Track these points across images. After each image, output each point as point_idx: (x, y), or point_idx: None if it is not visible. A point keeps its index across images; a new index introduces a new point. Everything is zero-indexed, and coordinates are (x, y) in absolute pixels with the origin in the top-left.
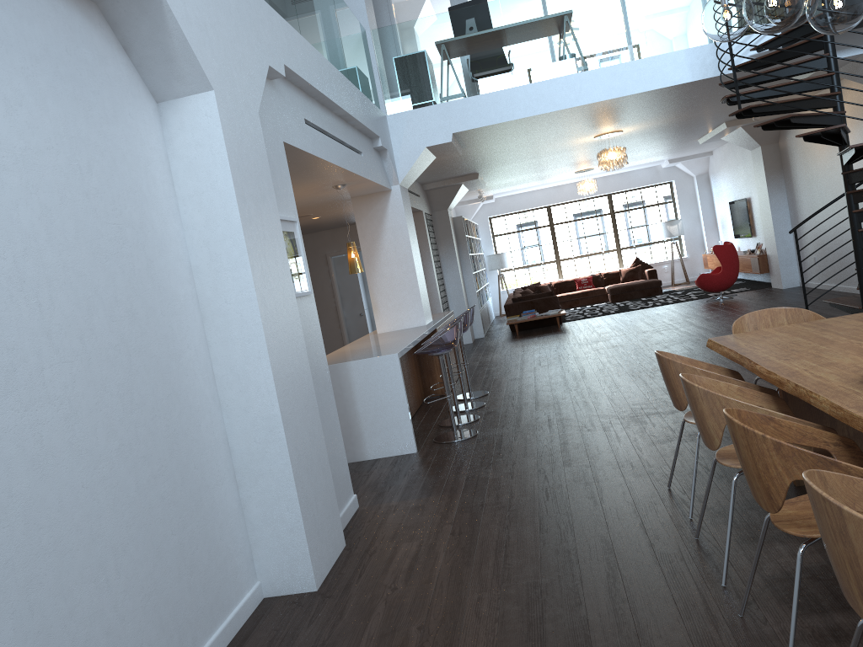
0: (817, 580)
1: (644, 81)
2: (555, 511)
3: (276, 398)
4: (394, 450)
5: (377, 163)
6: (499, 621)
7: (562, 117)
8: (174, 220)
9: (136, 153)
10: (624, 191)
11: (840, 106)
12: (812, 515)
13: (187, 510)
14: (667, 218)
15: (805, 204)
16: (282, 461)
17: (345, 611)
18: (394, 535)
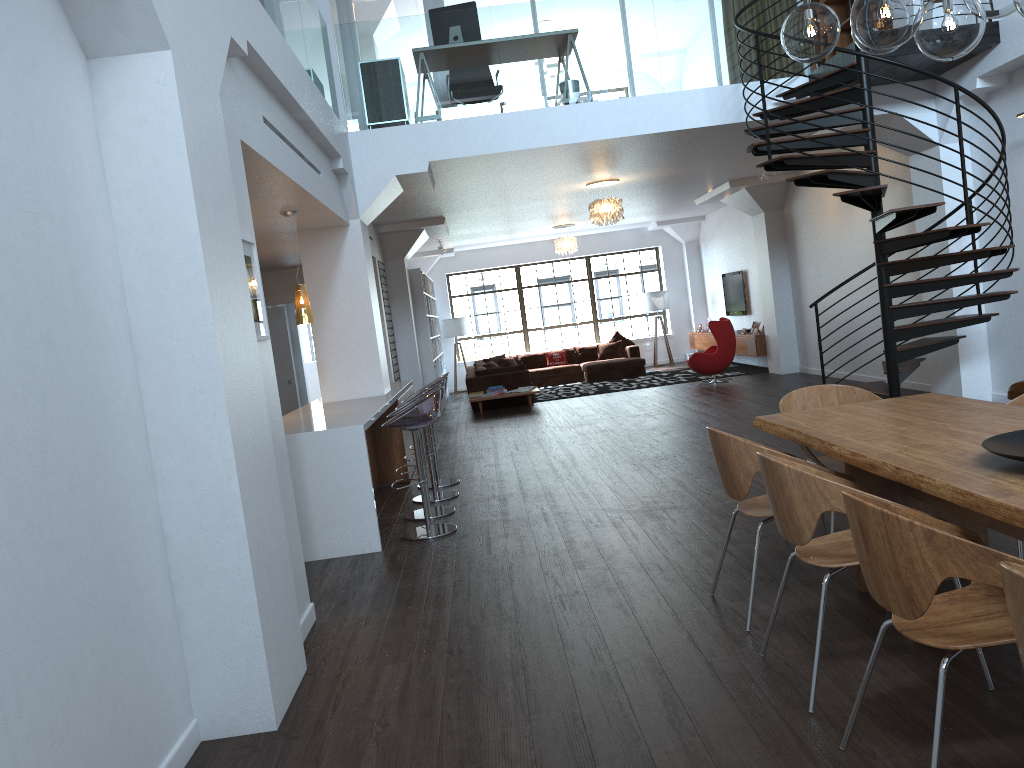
0: (919, 703)
1: (657, 120)
2: (578, 623)
3: (235, 470)
4: (353, 548)
5: (336, 189)
6: (537, 764)
7: (559, 155)
8: (105, 220)
9: (59, 121)
10: (605, 254)
11: (875, 167)
12: (944, 622)
13: (111, 621)
14: (652, 289)
15: (810, 280)
16: (239, 555)
17: (323, 756)
18: (372, 655)
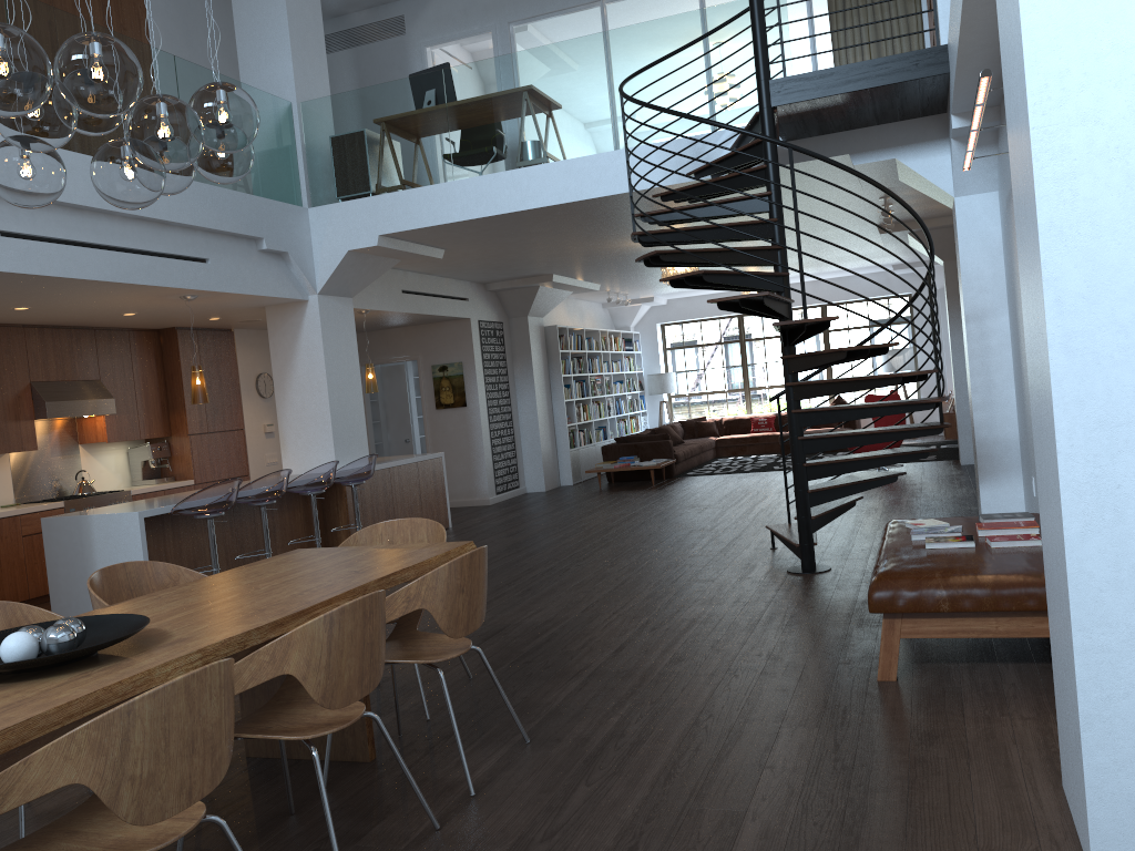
0: None
1: (604, 182)
2: None
3: None
4: None
5: (268, 268)
6: None
7: (531, 221)
8: None
9: None
10: (844, 303)
11: (777, 238)
12: None
13: None
14: (902, 344)
15: None
16: None
17: None
18: None
